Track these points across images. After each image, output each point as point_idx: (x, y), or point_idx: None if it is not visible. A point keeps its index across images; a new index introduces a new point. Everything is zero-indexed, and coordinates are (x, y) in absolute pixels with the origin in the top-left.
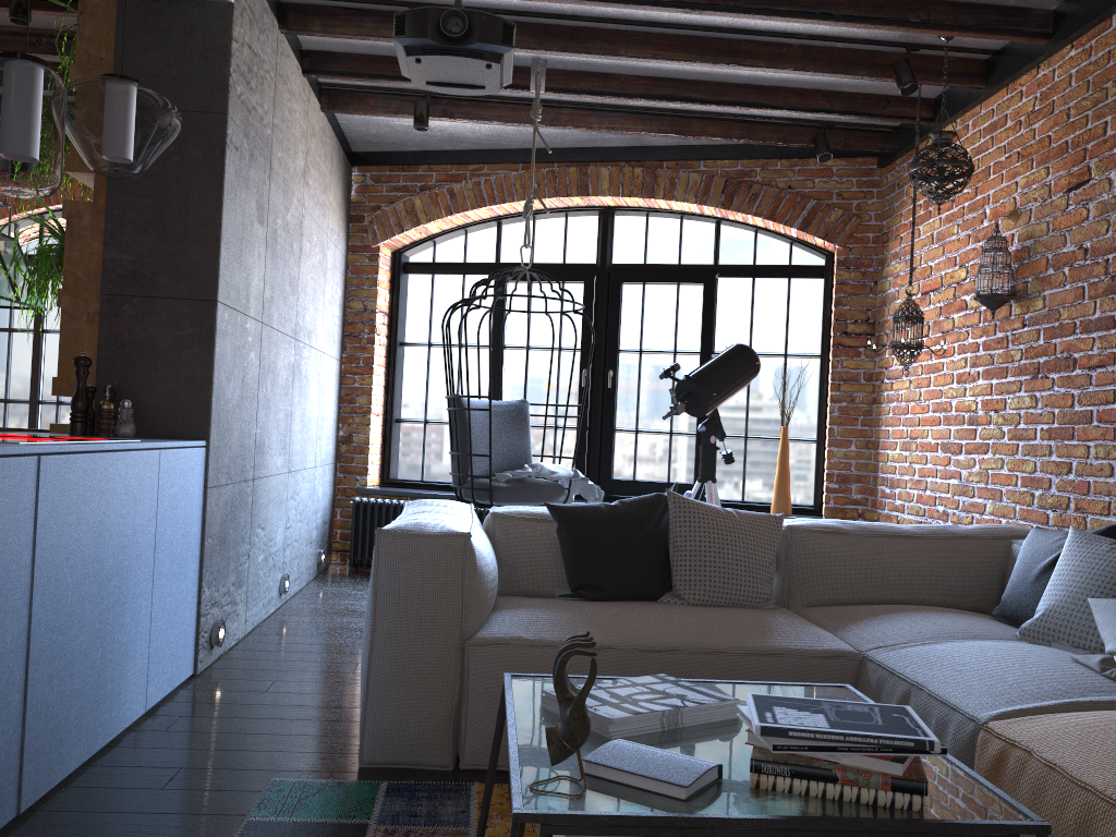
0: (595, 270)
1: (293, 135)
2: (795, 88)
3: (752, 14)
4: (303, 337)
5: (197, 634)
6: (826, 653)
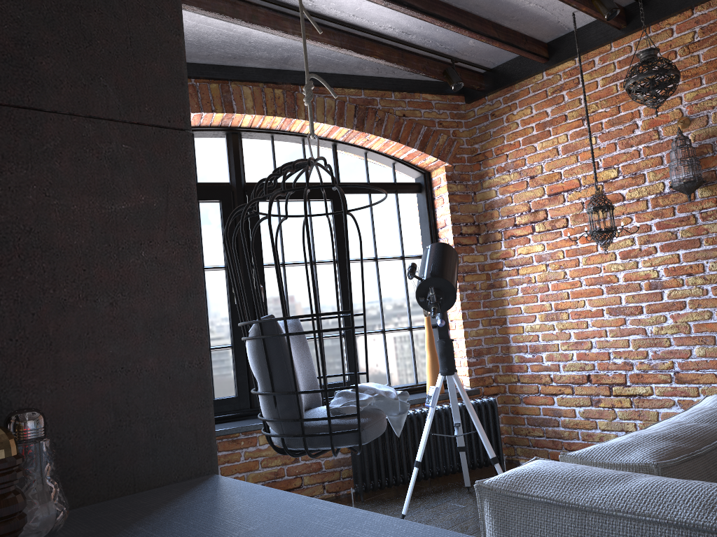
0: (230, 189)
1: None
2: (476, 15)
3: None
4: None
5: None
6: None
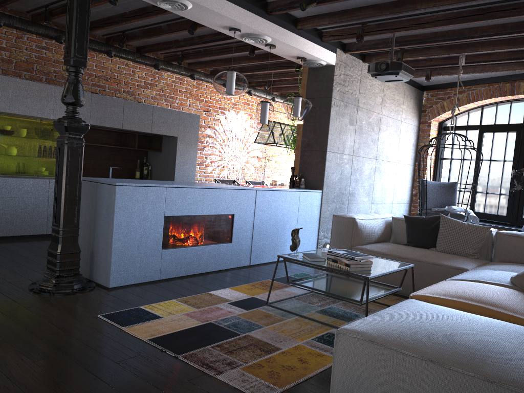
0: (522, 126)
1: (373, 92)
2: None
3: (512, 34)
4: (382, 158)
5: (317, 244)
6: (456, 267)
